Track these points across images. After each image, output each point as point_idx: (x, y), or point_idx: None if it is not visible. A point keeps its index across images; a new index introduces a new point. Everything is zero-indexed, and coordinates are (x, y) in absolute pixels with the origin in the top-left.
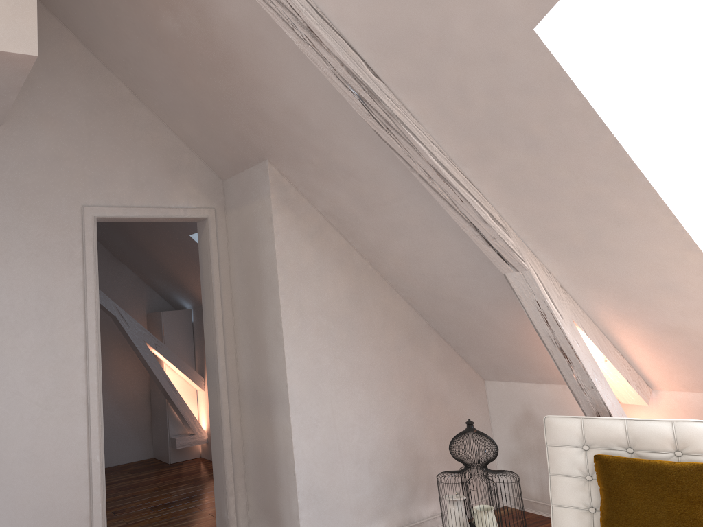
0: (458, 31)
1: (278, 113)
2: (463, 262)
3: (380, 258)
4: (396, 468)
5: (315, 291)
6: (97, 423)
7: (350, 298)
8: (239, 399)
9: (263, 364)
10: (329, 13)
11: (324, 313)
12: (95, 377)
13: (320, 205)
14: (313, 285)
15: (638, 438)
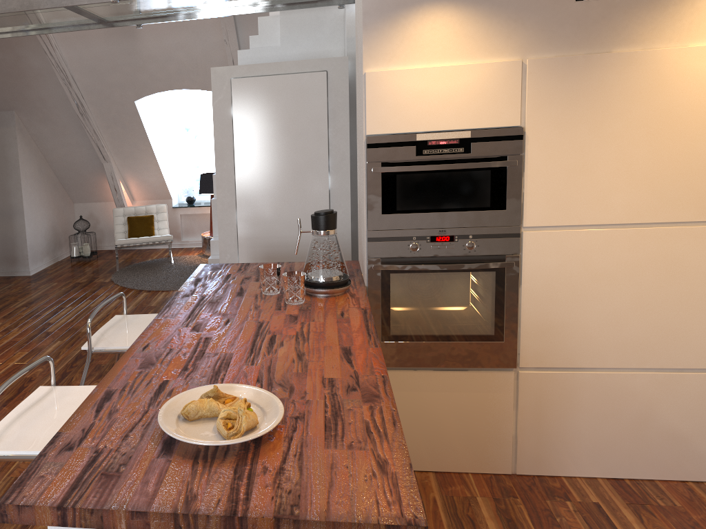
0: (115, 96)
1: (33, 97)
2: (86, 158)
3: (50, 154)
4: (51, 237)
5: (29, 168)
6: None
7: (38, 170)
8: None
9: (7, 199)
10: (75, 78)
11: (32, 177)
12: None
13: (31, 131)
14: (29, 166)
15: (138, 211)
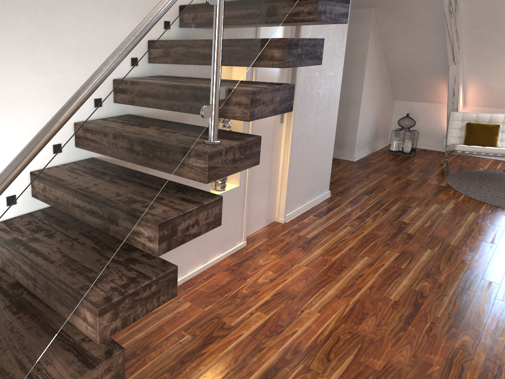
0: None
1: None
2: (430, 58)
3: (391, 52)
4: (373, 129)
5: (372, 64)
6: None
7: (377, 67)
8: None
9: (347, 90)
10: None
11: (372, 73)
12: None
13: (382, 29)
14: (372, 62)
15: (479, 118)
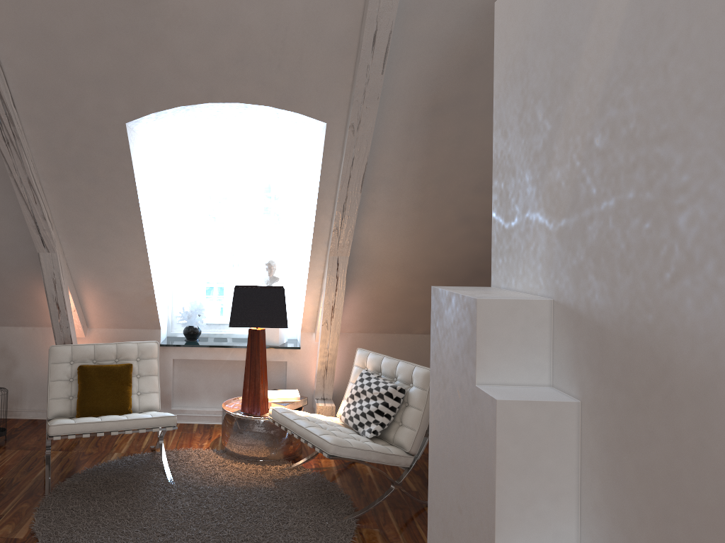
0: (85, 106)
1: None
2: (6, 240)
3: None
4: None
5: None
6: None
7: None
8: None
9: None
10: (2, 53)
11: None
12: None
13: None
14: None
15: (100, 354)
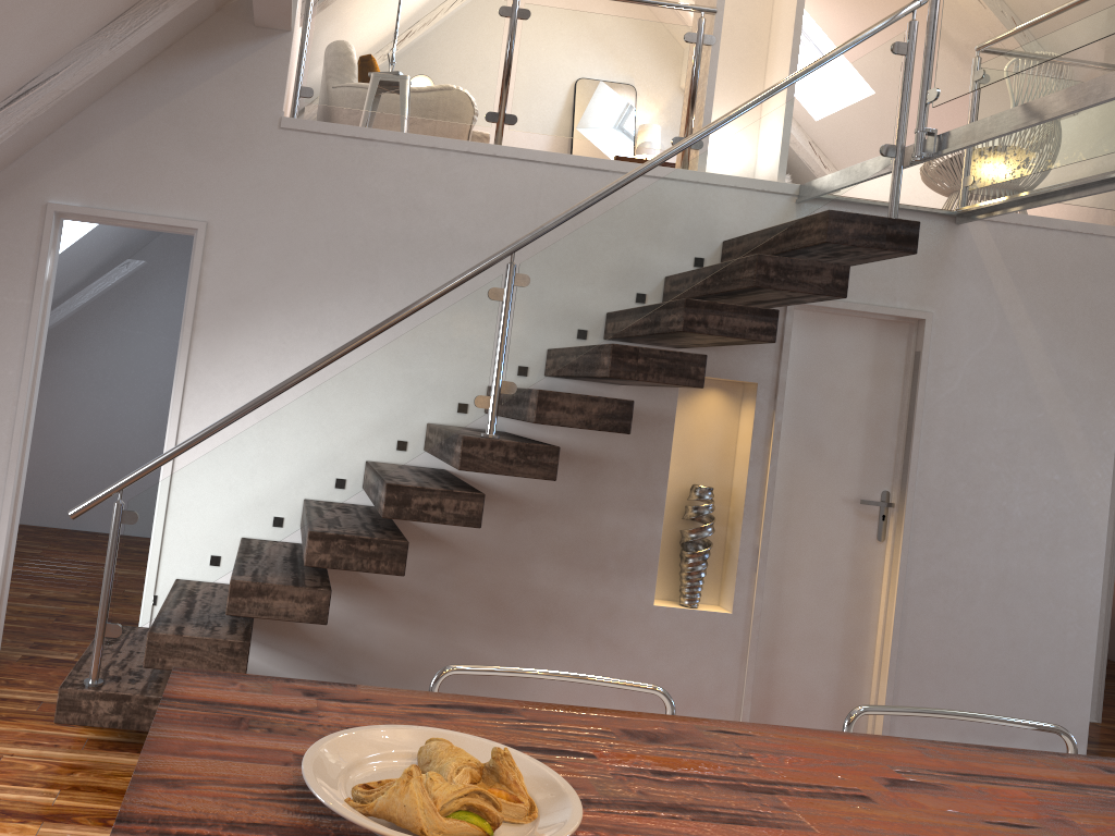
0: None
1: None
2: None
3: None
4: None
5: None
6: (1106, 581)
7: None
8: None
9: None
10: None
11: None
12: (1109, 540)
13: None
14: None
15: None
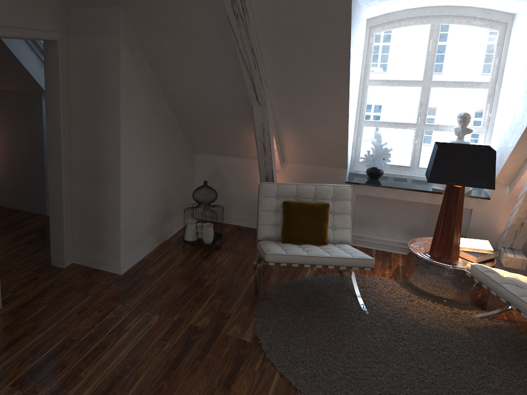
0: None
1: None
2: (226, 94)
3: (171, 83)
4: (159, 207)
5: (136, 105)
6: None
7: (150, 108)
8: (70, 173)
9: (98, 152)
10: None
11: (139, 120)
12: None
13: (146, 45)
14: (136, 101)
15: (301, 193)
